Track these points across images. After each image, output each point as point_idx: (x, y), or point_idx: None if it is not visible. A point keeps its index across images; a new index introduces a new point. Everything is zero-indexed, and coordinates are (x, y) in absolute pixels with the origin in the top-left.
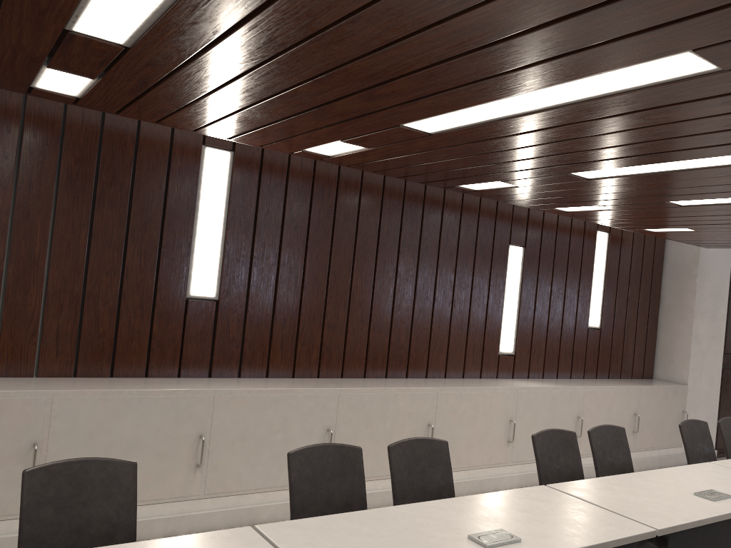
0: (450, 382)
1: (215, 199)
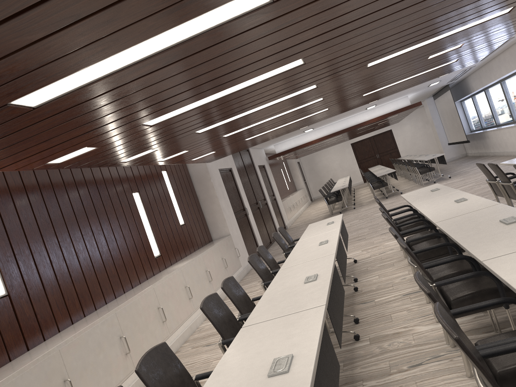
0: (148, 282)
1: None
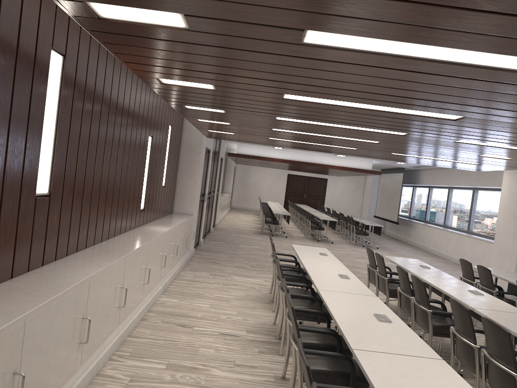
0: (137, 235)
1: (53, 101)
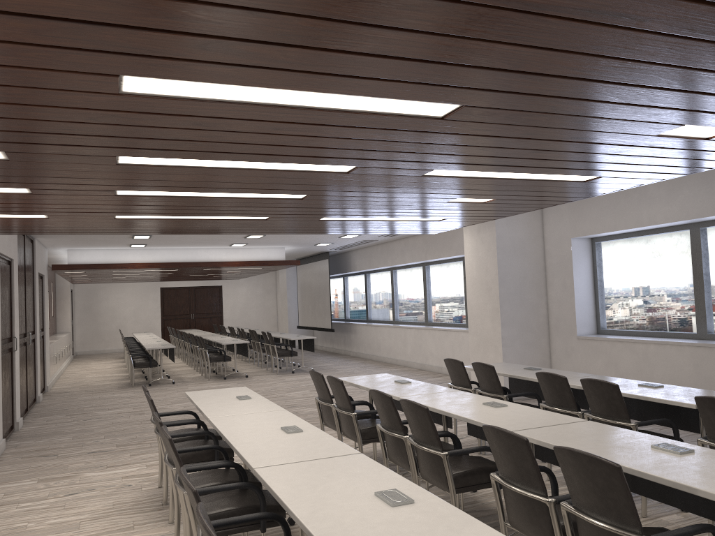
0: None
1: None
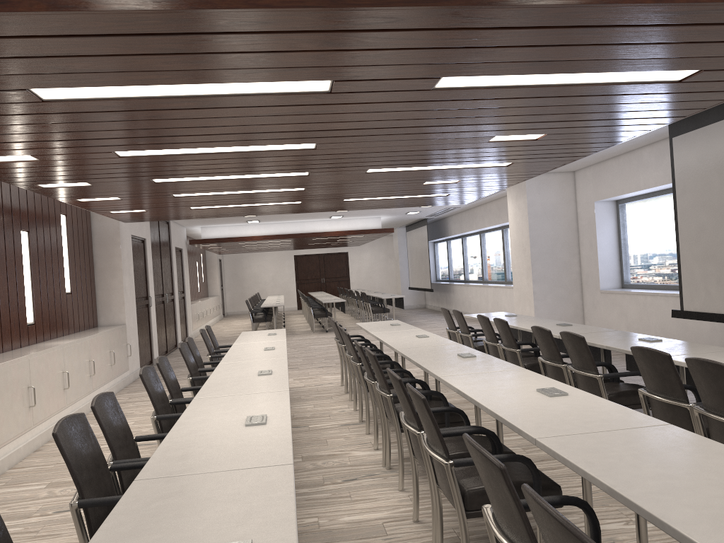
0: (18, 352)
1: None
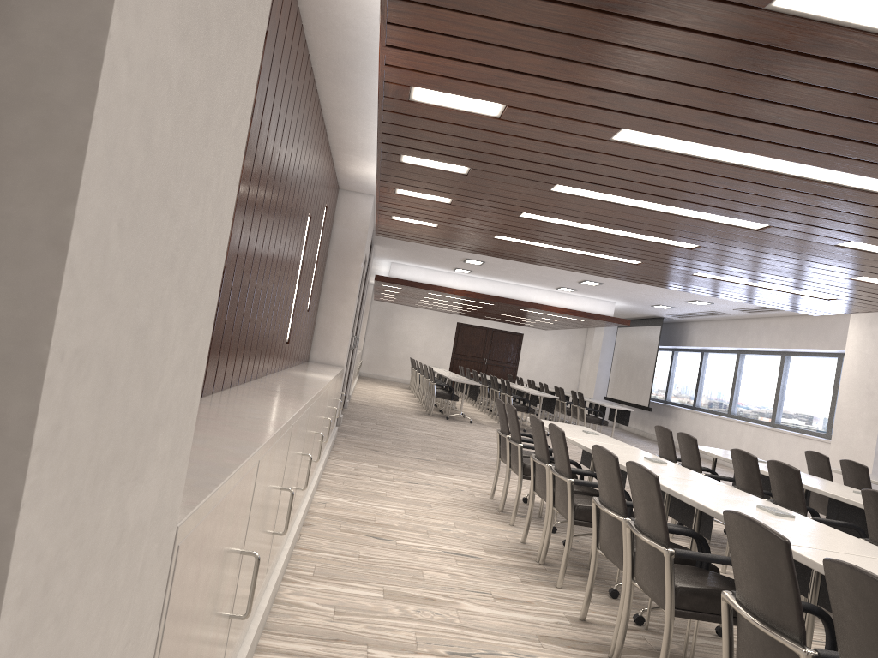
0: (293, 379)
1: None
